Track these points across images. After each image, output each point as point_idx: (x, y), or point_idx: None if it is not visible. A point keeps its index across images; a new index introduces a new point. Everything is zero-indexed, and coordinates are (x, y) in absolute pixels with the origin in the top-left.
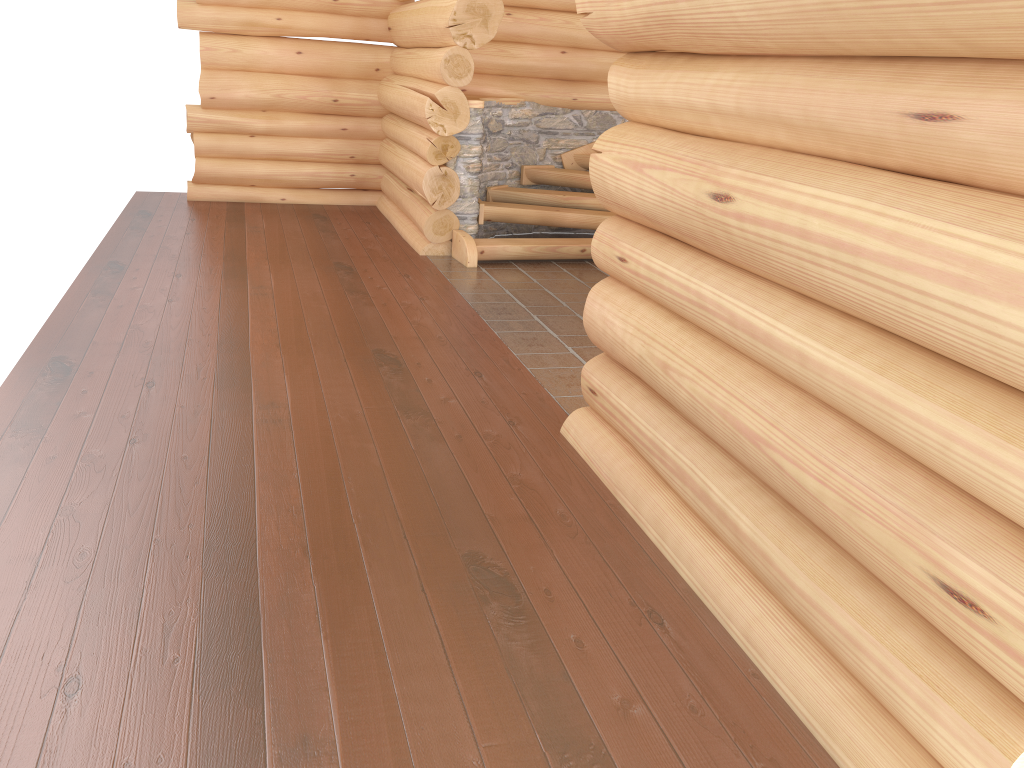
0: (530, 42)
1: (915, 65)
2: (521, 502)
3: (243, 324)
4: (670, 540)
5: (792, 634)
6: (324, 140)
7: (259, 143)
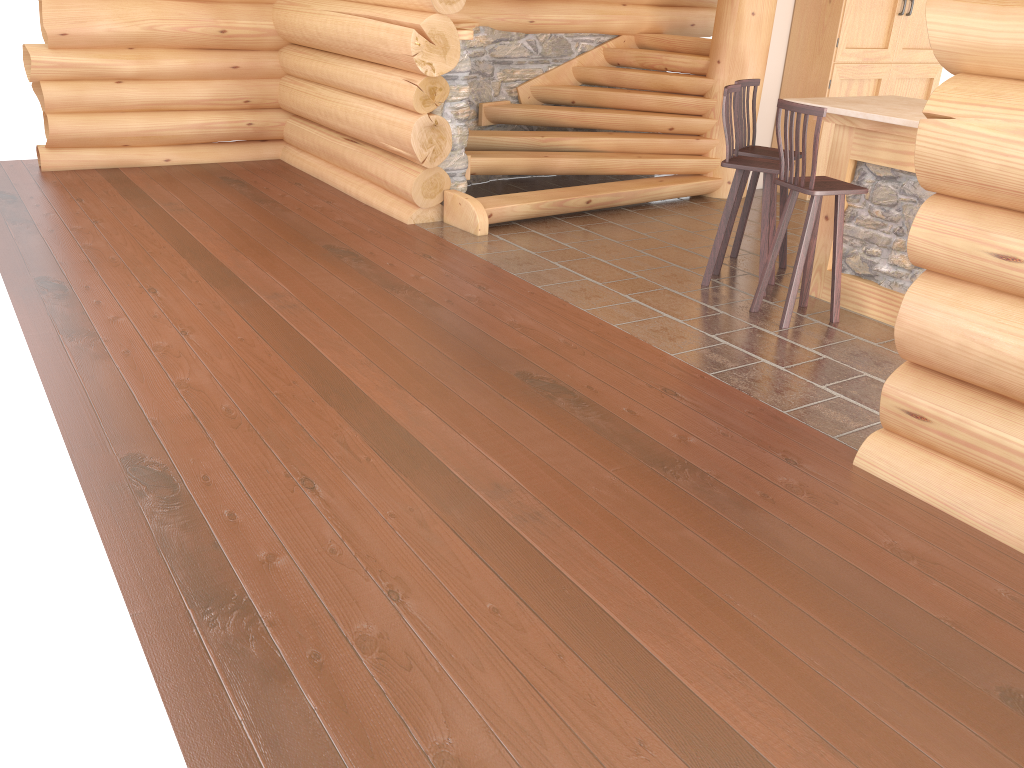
0: None
1: None
2: (950, 588)
3: (318, 358)
4: None
5: None
6: (211, 82)
7: (130, 91)
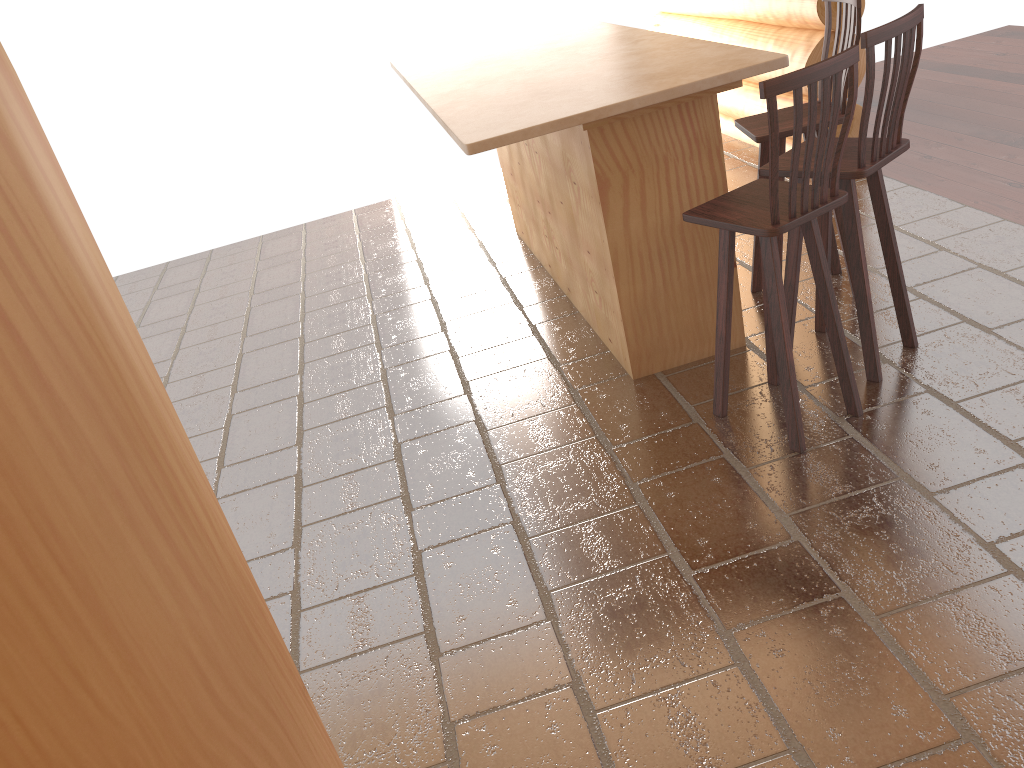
0: None
1: None
2: None
3: None
4: None
5: None
6: None
7: None
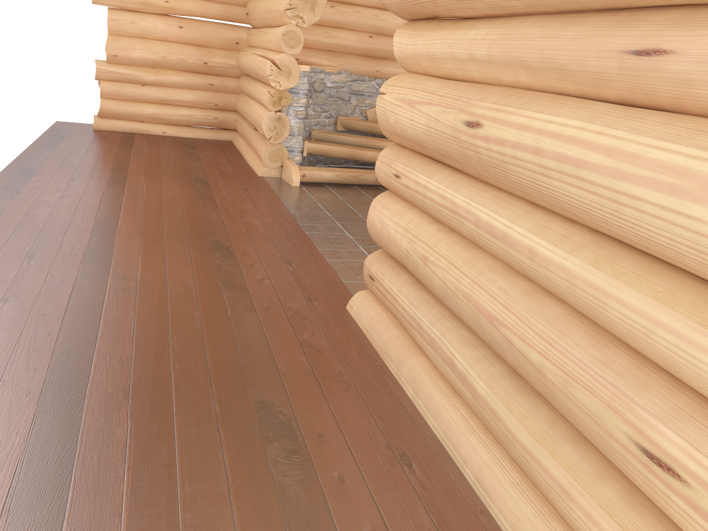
0: (347, 28)
1: (634, 13)
2: (308, 361)
3: (115, 217)
4: (422, 396)
5: (514, 479)
6: (196, 91)
7: (148, 91)
